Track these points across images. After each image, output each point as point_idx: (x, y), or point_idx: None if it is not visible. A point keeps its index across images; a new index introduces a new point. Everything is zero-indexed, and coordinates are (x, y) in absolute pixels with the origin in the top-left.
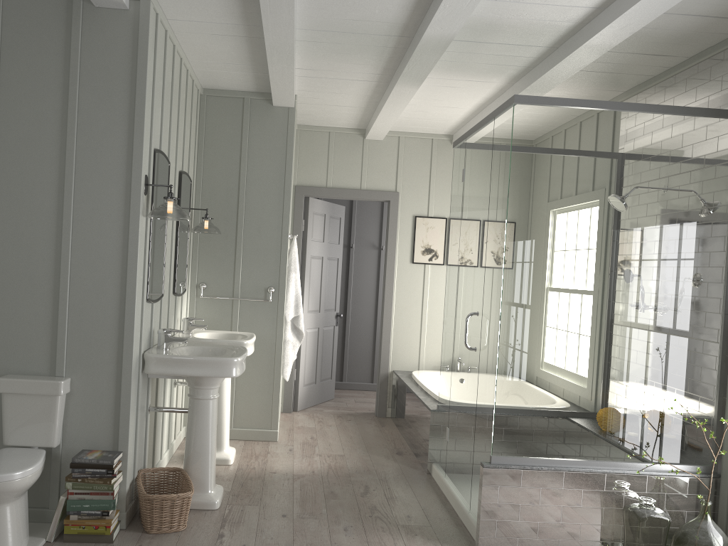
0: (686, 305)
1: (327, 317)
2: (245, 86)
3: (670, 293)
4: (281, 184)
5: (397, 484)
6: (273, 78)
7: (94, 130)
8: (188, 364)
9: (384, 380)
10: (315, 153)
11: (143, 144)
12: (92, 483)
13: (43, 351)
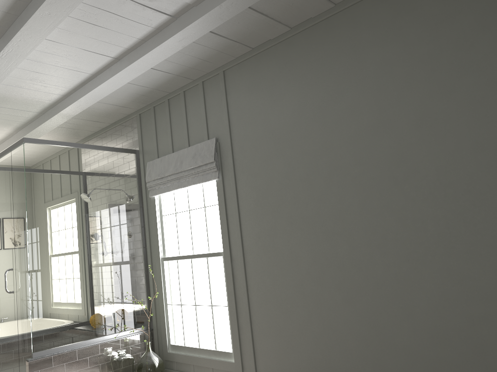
0: (126, 245)
1: None
2: None
3: (118, 240)
4: None
5: None
6: None
7: None
8: None
9: None
10: None
11: None
12: None
13: None
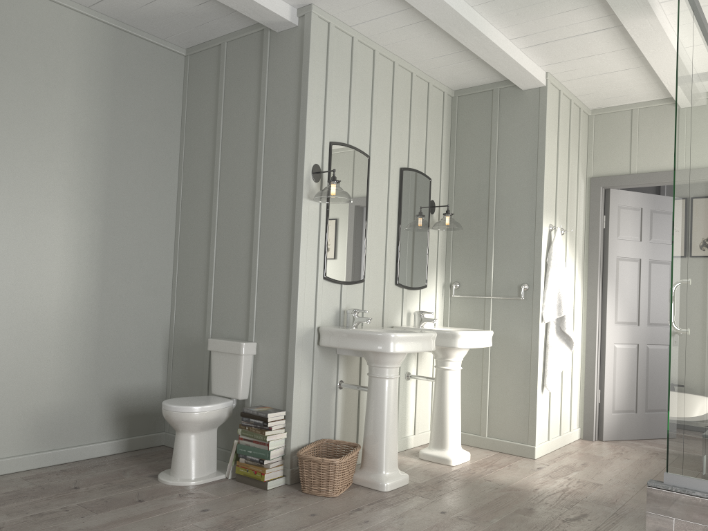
0: None
1: (653, 333)
2: (487, 76)
3: None
4: (533, 171)
5: (632, 523)
6: (483, 56)
7: (275, 133)
8: (350, 337)
9: None
10: (614, 137)
11: (306, 136)
12: (254, 432)
13: (242, 320)
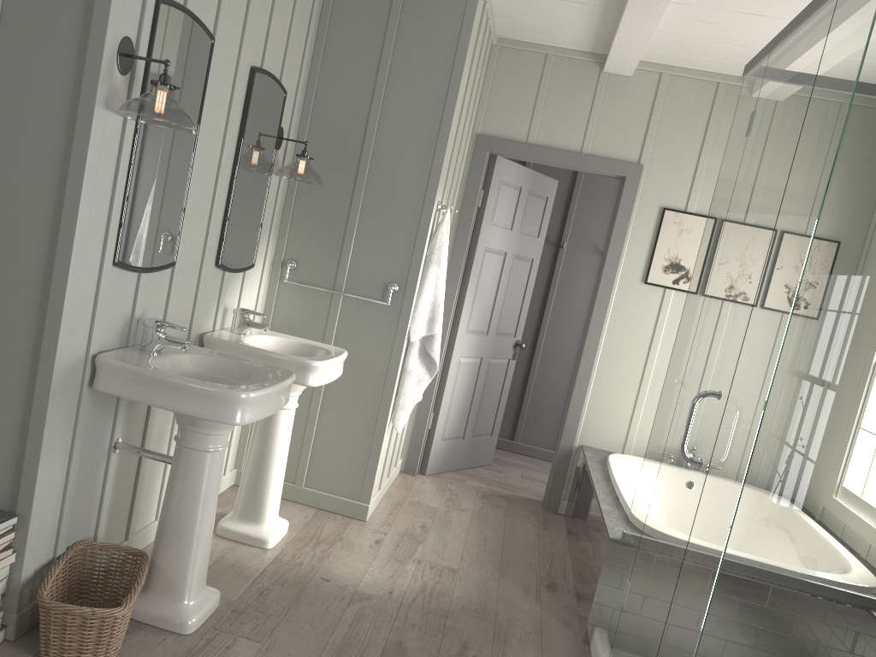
0: None
1: (499, 344)
2: None
3: None
4: (436, 119)
5: (520, 653)
6: None
7: None
8: (161, 387)
9: (565, 457)
10: (517, 86)
11: None
12: None
13: None
